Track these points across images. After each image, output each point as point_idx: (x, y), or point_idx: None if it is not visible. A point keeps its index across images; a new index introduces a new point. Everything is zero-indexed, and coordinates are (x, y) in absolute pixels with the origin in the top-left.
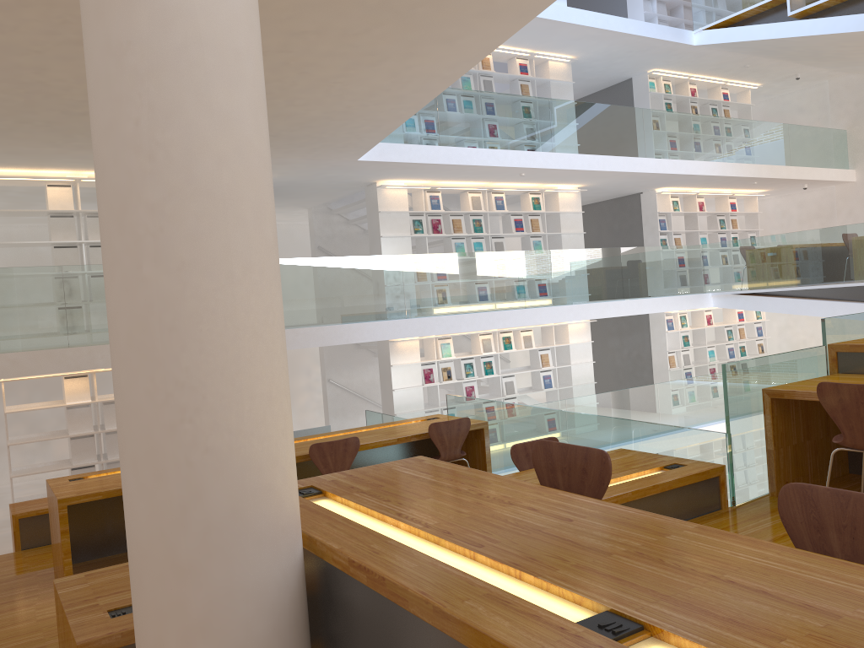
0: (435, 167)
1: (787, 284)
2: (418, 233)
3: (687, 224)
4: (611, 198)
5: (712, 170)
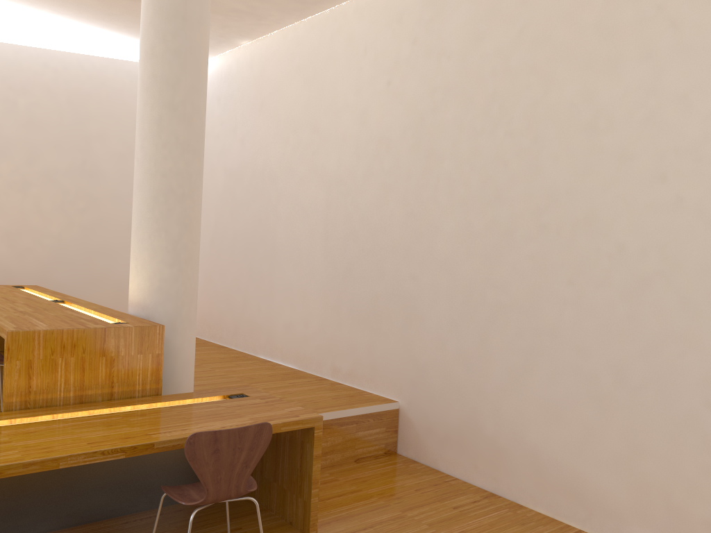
0: None
1: None
2: None
3: None
4: None
5: None
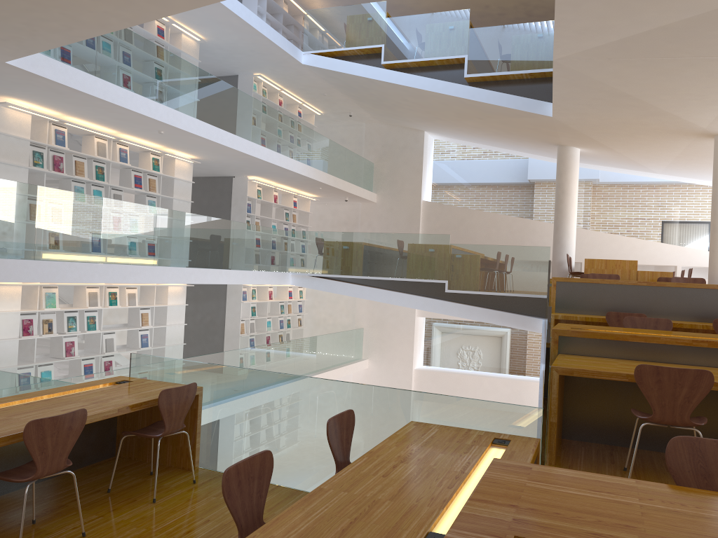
0: (85, 99)
1: (356, 273)
2: (37, 166)
3: (262, 212)
4: (203, 176)
5: (302, 170)
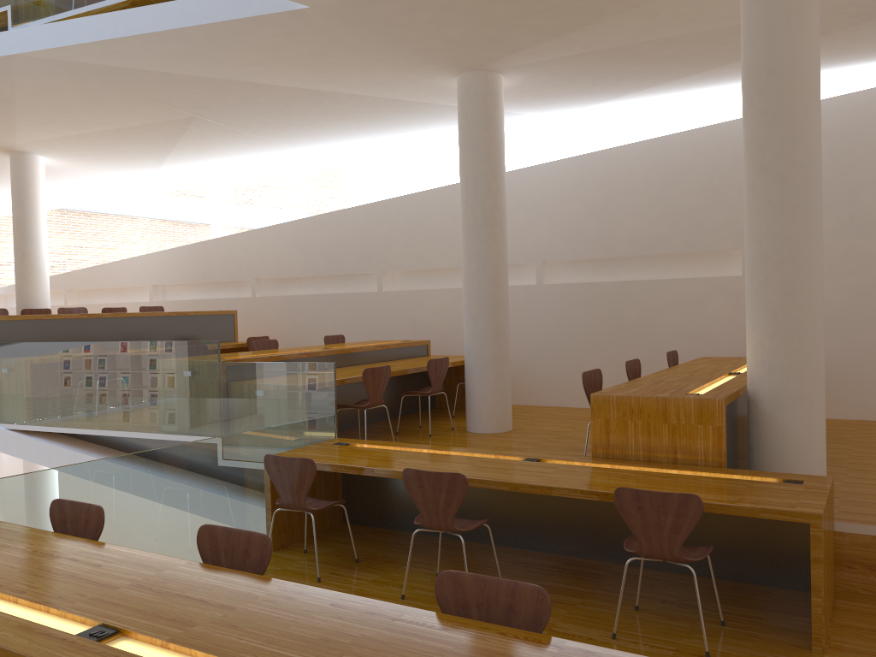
0: None
1: None
2: None
3: None
4: None
5: None
